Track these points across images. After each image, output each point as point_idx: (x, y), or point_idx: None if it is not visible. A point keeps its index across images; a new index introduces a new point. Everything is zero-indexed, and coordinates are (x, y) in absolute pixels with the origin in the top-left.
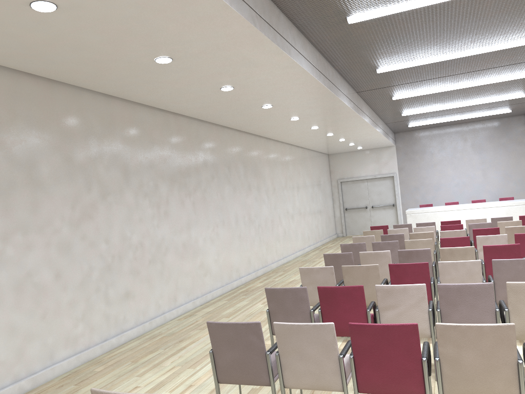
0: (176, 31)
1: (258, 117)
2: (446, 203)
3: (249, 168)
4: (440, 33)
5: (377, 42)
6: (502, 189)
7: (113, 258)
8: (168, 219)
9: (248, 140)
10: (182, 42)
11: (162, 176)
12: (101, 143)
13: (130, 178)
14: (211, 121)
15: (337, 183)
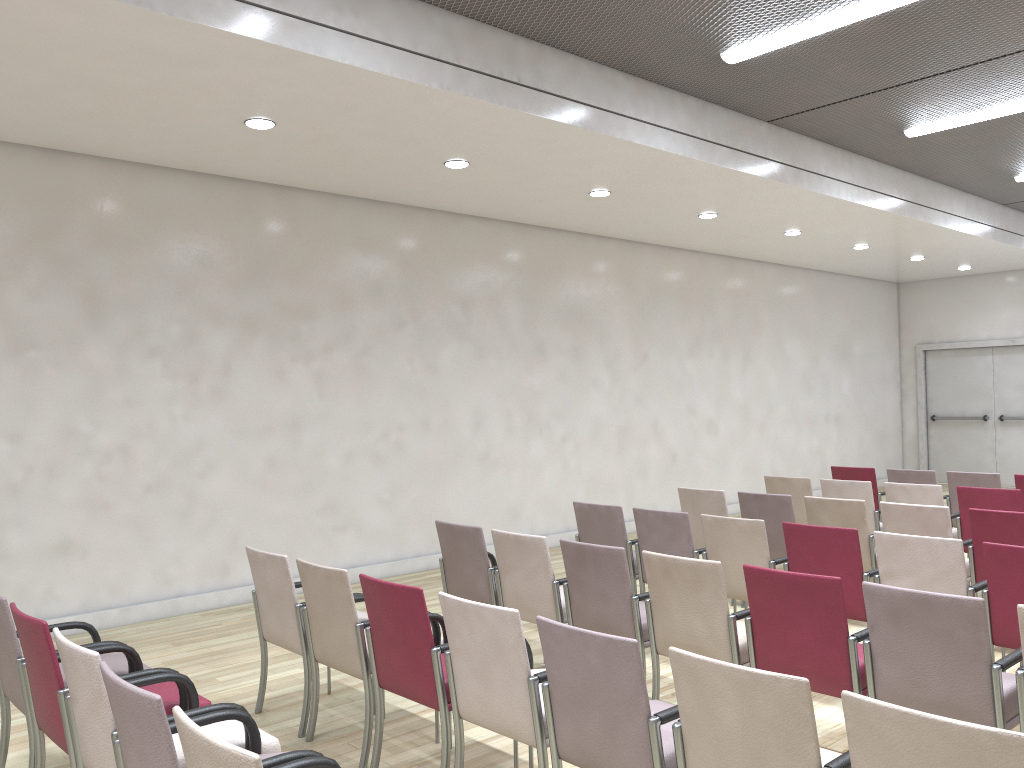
0: None
1: (495, 191)
2: None
3: (548, 307)
4: None
5: None
6: None
7: (28, 472)
8: (224, 405)
9: (554, 244)
10: None
11: (215, 316)
12: (24, 246)
13: (108, 317)
14: (400, 202)
15: (914, 353)
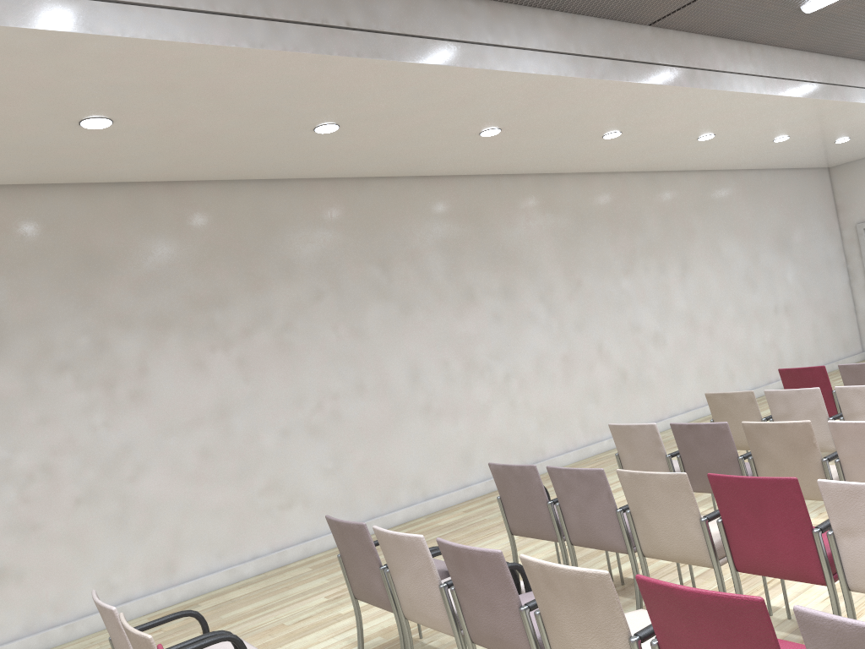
0: None
1: (384, 149)
2: None
3: (471, 253)
4: None
5: None
6: None
7: None
8: (145, 406)
9: (467, 191)
10: None
11: (123, 321)
12: None
13: (10, 341)
14: (298, 176)
15: (855, 233)
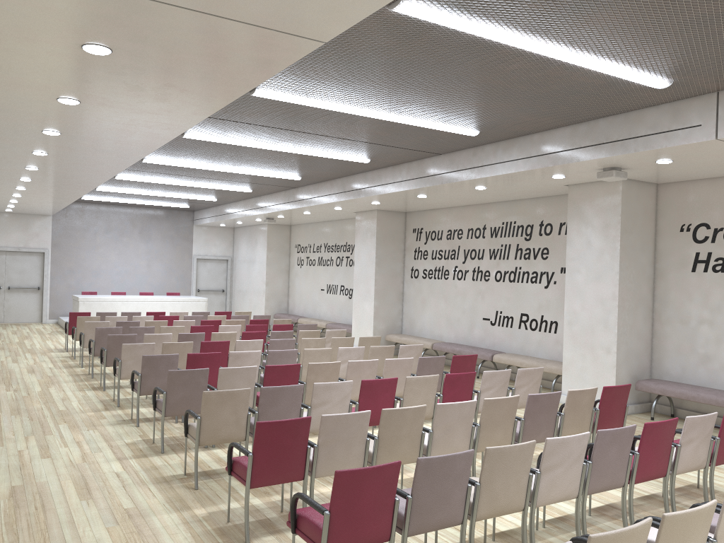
0: (113, 129)
1: None
2: (113, 292)
3: None
4: (224, 156)
5: (177, 148)
6: (164, 283)
7: None
8: None
9: None
10: (99, 133)
11: None
12: None
13: None
14: None
15: None
